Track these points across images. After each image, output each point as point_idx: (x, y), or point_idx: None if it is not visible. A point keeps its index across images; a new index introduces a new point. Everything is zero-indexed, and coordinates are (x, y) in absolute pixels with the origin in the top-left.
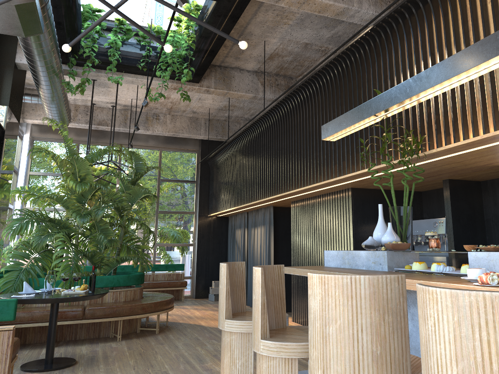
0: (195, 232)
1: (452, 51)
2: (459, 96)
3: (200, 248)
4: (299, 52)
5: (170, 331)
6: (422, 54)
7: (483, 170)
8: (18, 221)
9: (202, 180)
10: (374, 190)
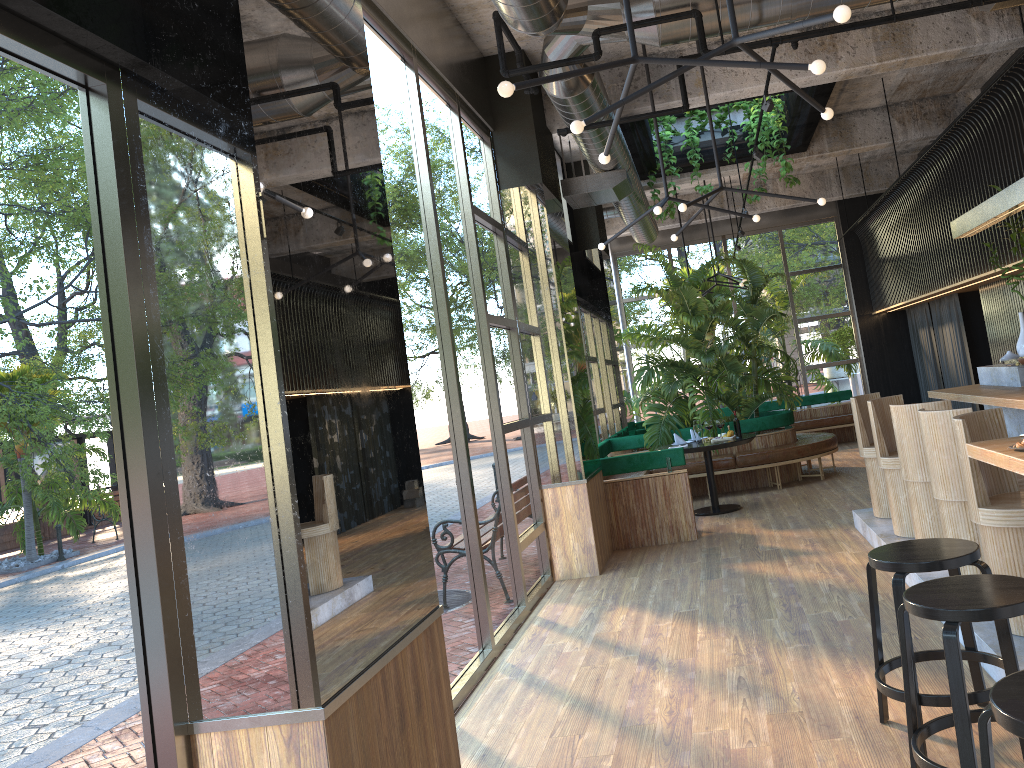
0: (858, 340)
1: None
2: None
3: (869, 363)
4: (941, 71)
5: (838, 476)
6: None
7: None
8: (643, 372)
9: (851, 262)
10: None
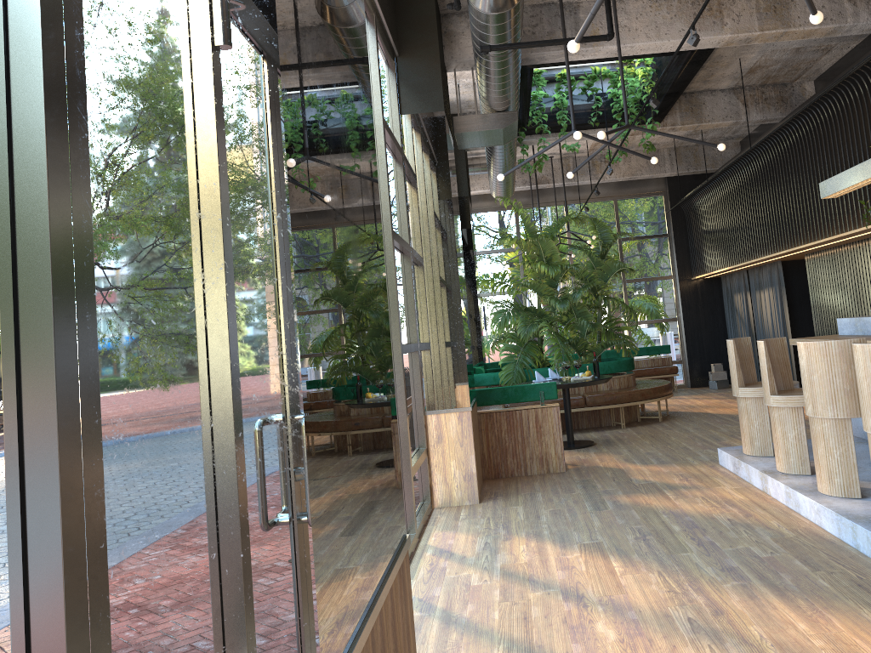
0: (677, 302)
1: None
2: None
3: (687, 322)
4: (790, 58)
5: (674, 419)
6: None
7: None
8: (501, 314)
9: (676, 232)
10: None
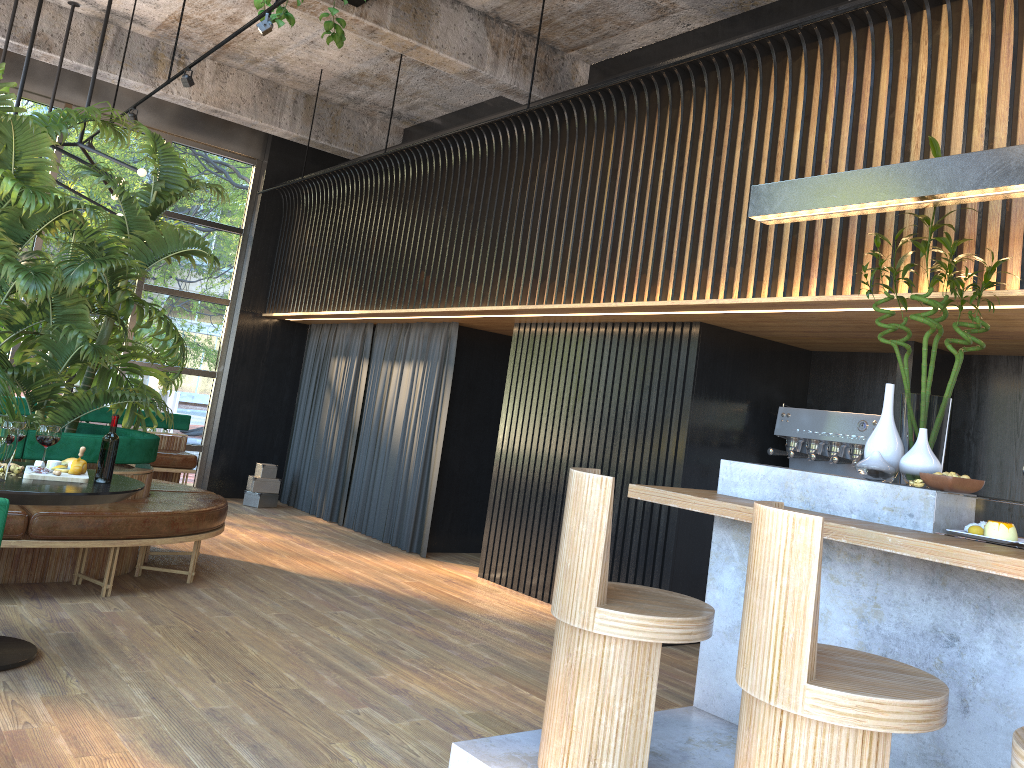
0: (226, 347)
1: None
2: None
3: (233, 385)
4: None
5: (217, 579)
6: (1013, 83)
7: (1011, 339)
8: None
9: (261, 233)
10: (737, 335)
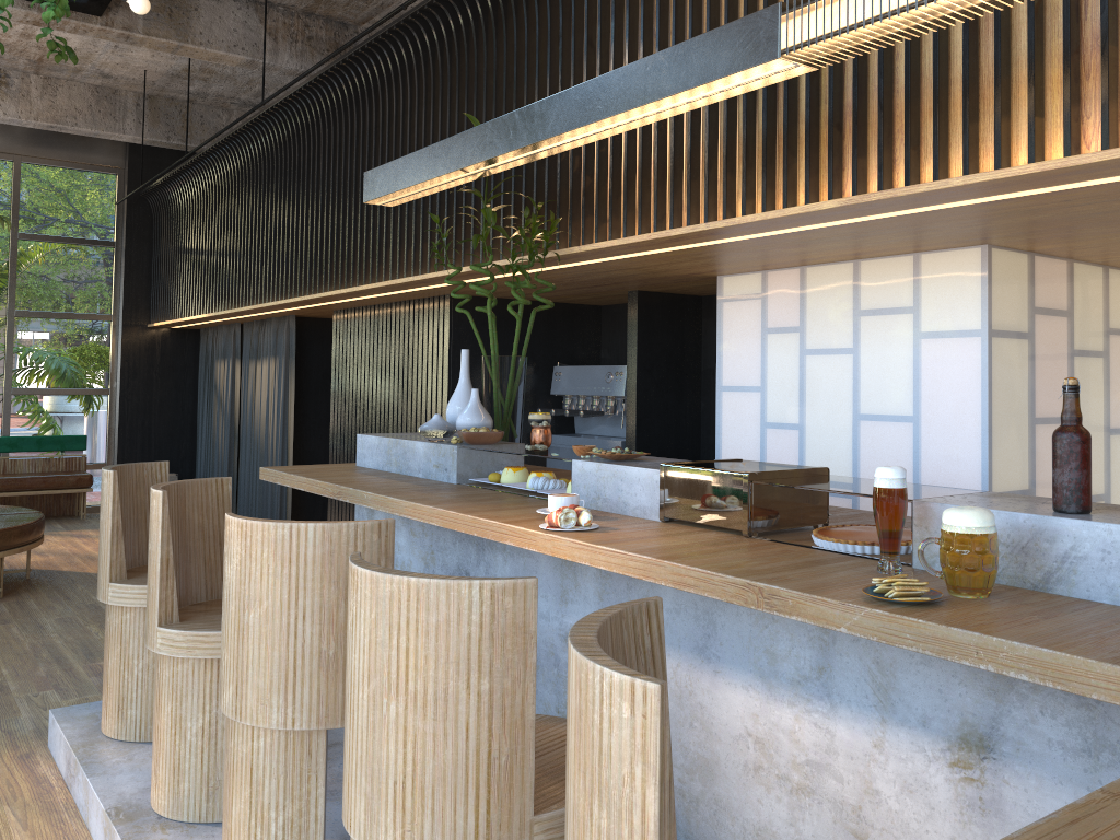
0: (116, 362)
1: (625, 51)
2: (624, 148)
3: (127, 399)
4: None
5: (33, 592)
6: (573, 44)
7: (693, 281)
8: None
9: (132, 243)
10: (500, 301)
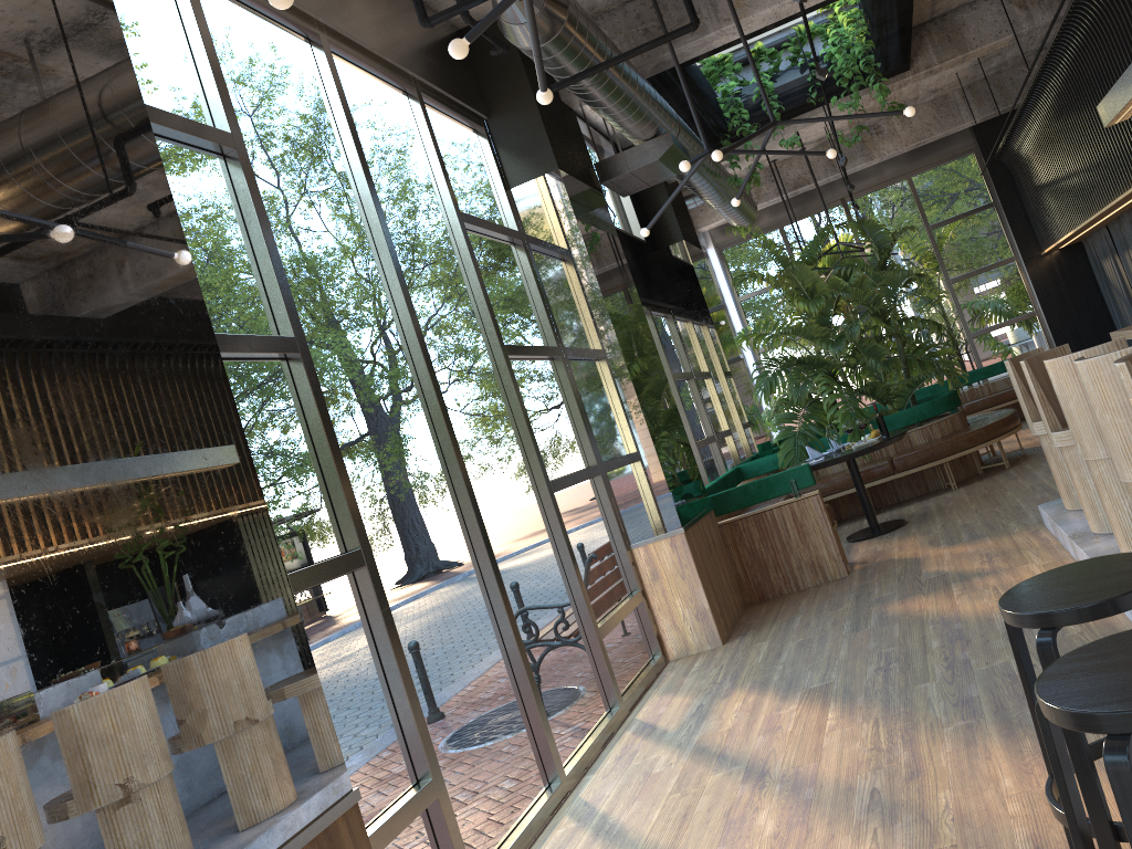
0: (1030, 290)
1: None
2: None
3: (1049, 315)
4: None
5: (1027, 460)
6: None
7: None
8: (763, 378)
9: (1004, 198)
10: None
